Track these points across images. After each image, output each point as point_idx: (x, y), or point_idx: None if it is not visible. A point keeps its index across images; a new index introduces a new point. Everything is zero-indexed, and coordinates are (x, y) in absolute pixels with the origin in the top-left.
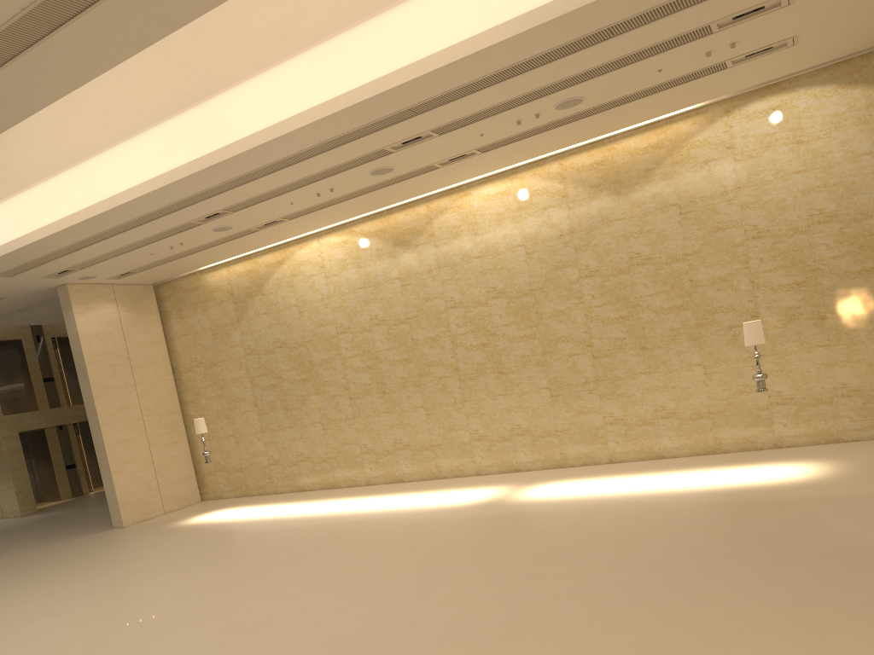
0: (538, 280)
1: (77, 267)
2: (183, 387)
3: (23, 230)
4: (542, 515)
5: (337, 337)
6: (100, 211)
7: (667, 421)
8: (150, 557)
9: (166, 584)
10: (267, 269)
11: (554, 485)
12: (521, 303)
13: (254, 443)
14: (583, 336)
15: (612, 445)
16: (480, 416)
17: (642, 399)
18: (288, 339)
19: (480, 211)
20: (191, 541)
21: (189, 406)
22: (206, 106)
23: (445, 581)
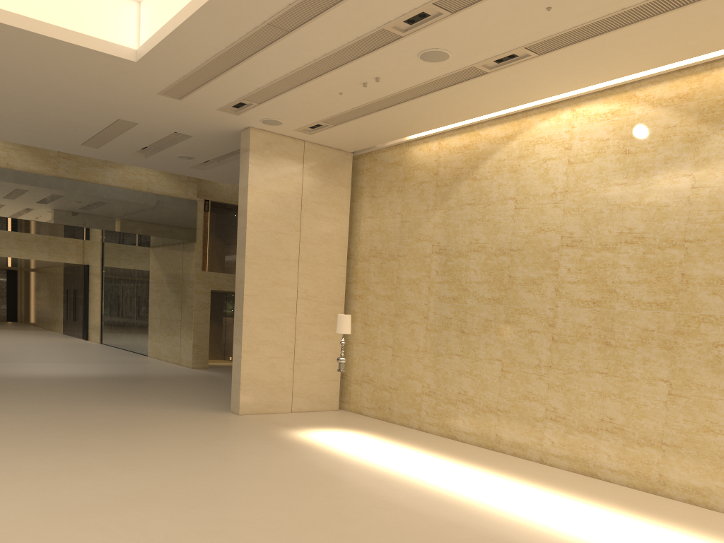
0: None
1: (252, 99)
2: (354, 278)
3: (170, 16)
4: None
5: (559, 251)
6: None
7: None
8: (203, 476)
9: None
10: (489, 146)
11: None
12: None
13: (412, 363)
14: None
15: None
16: None
17: None
18: (490, 243)
19: None
20: (269, 470)
21: (354, 300)
22: None
23: None
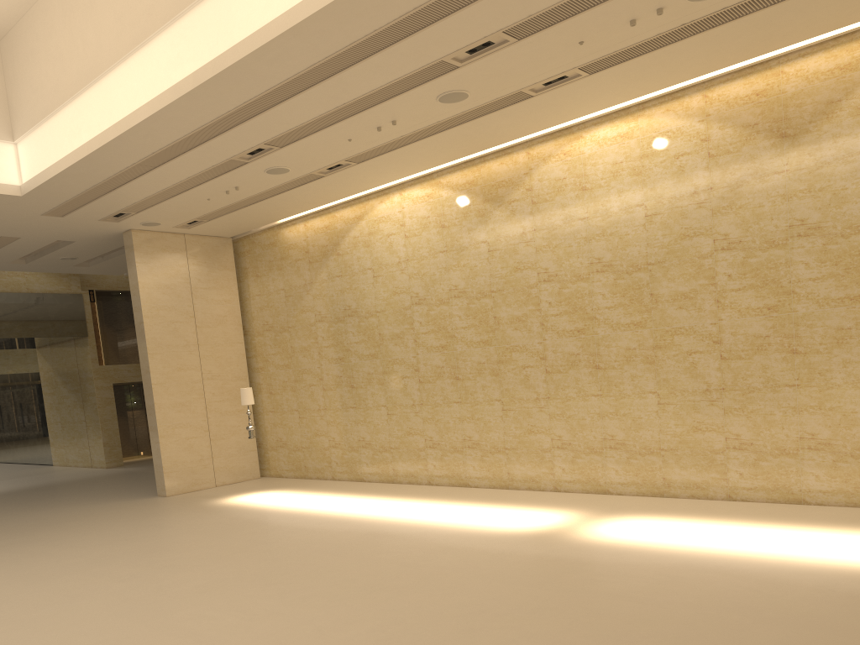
0: (658, 251)
1: (130, 210)
2: (253, 352)
3: (51, 161)
4: (596, 568)
5: (411, 308)
6: (112, 136)
7: (817, 455)
8: (147, 540)
9: (119, 583)
10: (344, 226)
11: (638, 522)
12: (631, 280)
13: (317, 421)
14: (710, 329)
15: (733, 477)
16: (565, 419)
17: (783, 421)
18: (360, 308)
19: (592, 159)
20: (201, 527)
21: (257, 373)
22: None
23: None
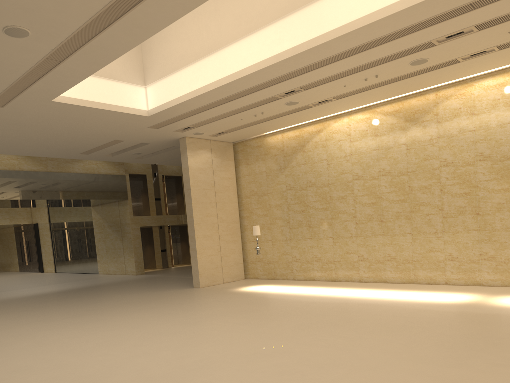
0: None
1: (195, 125)
2: (242, 207)
3: (173, 96)
4: None
5: (352, 182)
6: (224, 82)
7: None
8: (224, 307)
9: (242, 325)
10: (309, 135)
11: None
12: (503, 165)
13: (284, 247)
14: None
15: None
16: (454, 244)
17: None
18: (317, 182)
19: (479, 97)
20: (248, 301)
21: (244, 219)
22: (310, 7)
23: (473, 355)
